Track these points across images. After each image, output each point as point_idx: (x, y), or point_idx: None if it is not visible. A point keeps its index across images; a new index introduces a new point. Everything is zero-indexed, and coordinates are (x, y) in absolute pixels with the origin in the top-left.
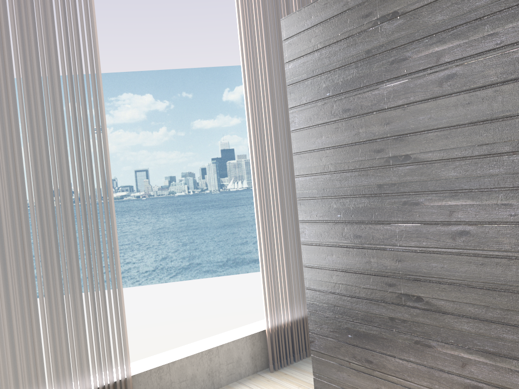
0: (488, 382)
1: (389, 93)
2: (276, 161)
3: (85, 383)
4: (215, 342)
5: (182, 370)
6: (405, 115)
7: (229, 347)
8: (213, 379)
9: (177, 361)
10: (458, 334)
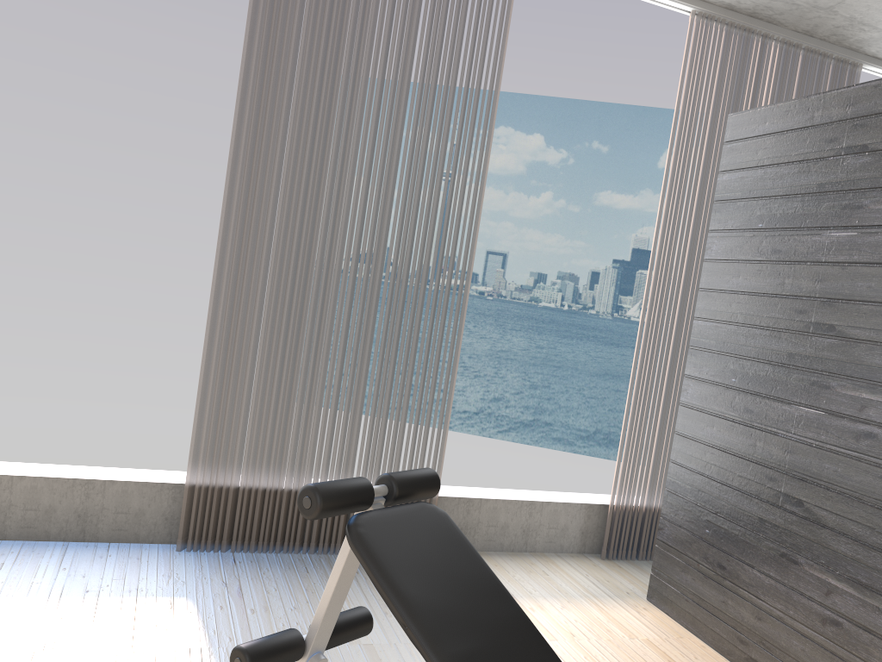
0: (850, 618)
1: (831, 244)
2: (682, 292)
3: None
4: (541, 496)
5: (494, 512)
6: (842, 276)
7: (556, 508)
8: (527, 538)
9: (491, 500)
10: (831, 555)
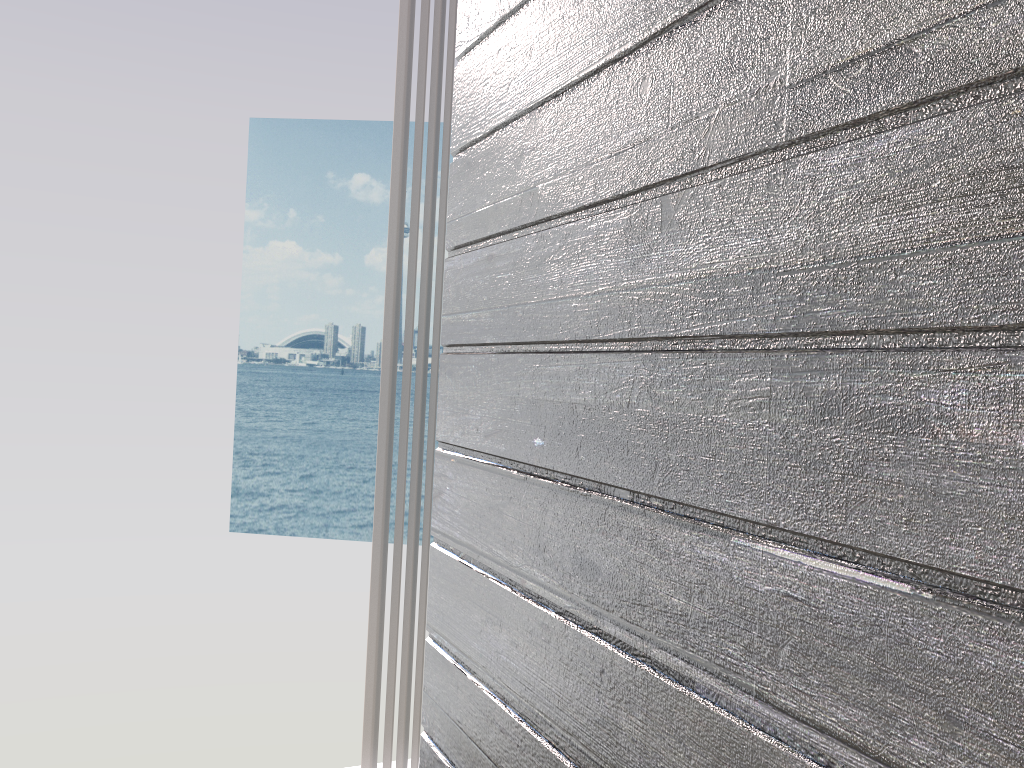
0: None
1: None
2: None
3: None
4: None
5: None
6: None
7: None
8: None
9: None
10: None
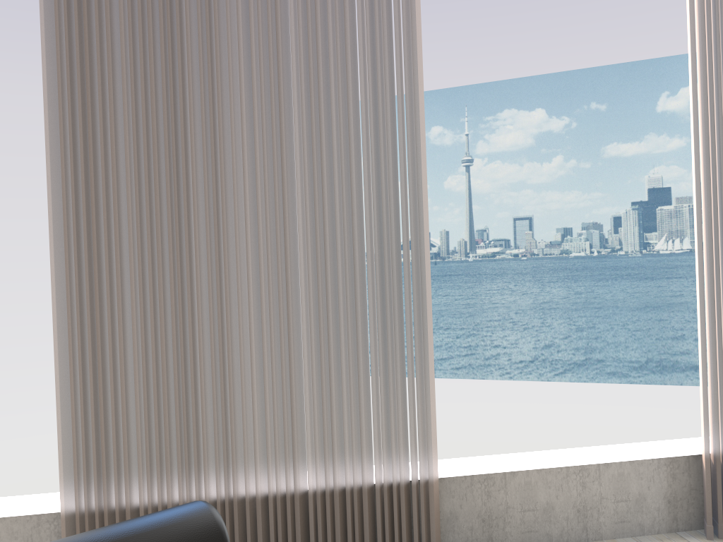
0: None
1: None
2: None
3: (362, 471)
4: (595, 456)
5: (528, 490)
6: None
7: (622, 471)
8: (585, 522)
9: (520, 473)
10: None
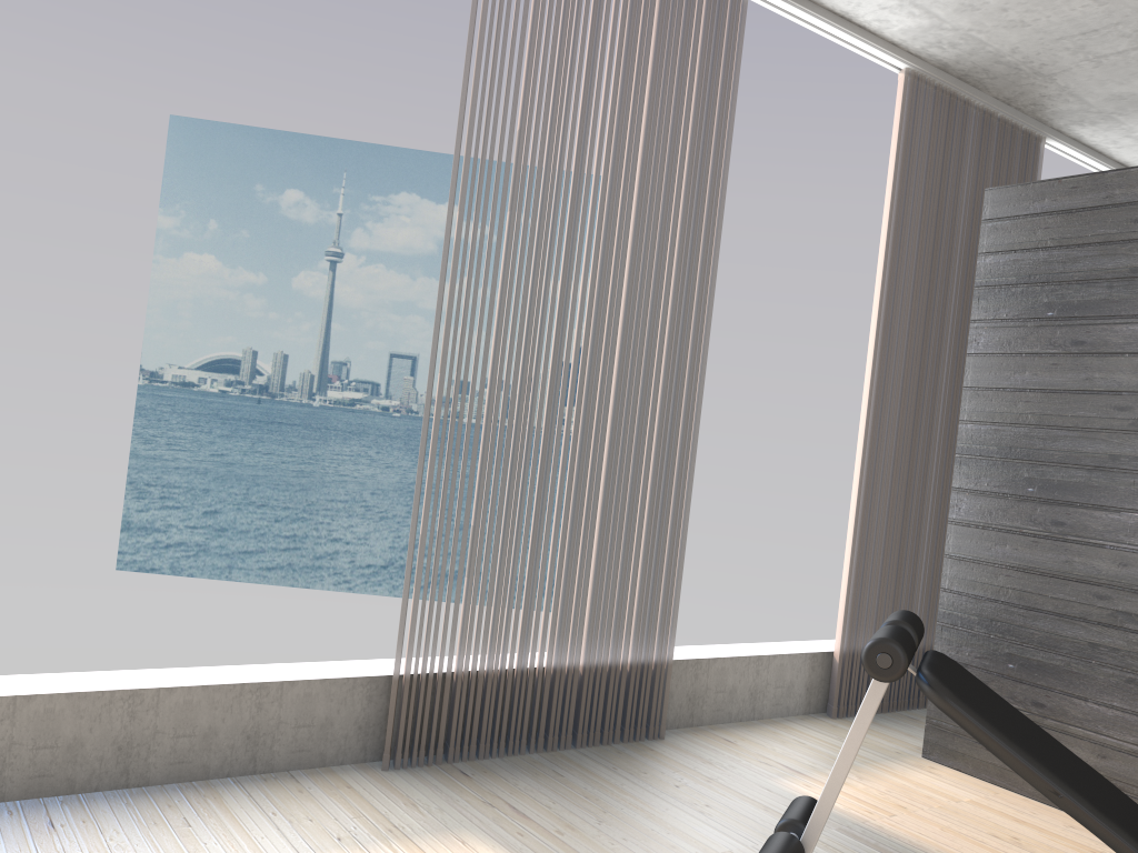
0: None
1: None
2: (901, 393)
3: (626, 649)
4: (760, 650)
5: (722, 674)
6: None
7: (782, 662)
8: (754, 703)
9: (719, 659)
10: None
